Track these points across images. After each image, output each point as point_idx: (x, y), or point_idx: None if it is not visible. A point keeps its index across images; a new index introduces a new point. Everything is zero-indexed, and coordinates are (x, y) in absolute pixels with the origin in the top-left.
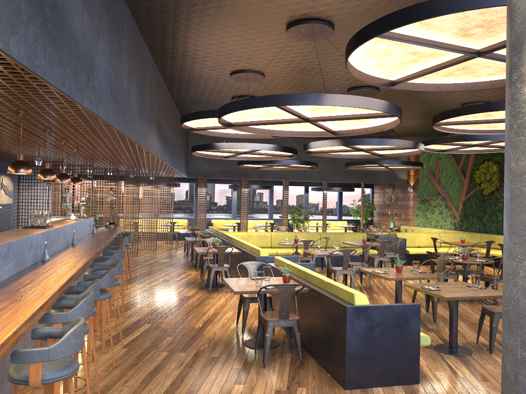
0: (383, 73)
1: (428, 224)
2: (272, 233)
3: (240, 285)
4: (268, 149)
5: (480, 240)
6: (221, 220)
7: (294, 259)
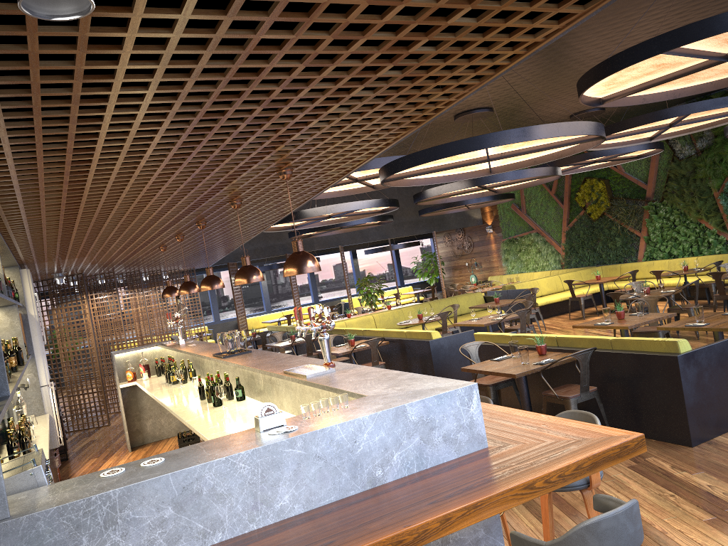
0: (600, 91)
1: (524, 269)
2: (374, 315)
3: (503, 368)
4: (375, 205)
5: (602, 274)
6: (253, 318)
7: (470, 334)
